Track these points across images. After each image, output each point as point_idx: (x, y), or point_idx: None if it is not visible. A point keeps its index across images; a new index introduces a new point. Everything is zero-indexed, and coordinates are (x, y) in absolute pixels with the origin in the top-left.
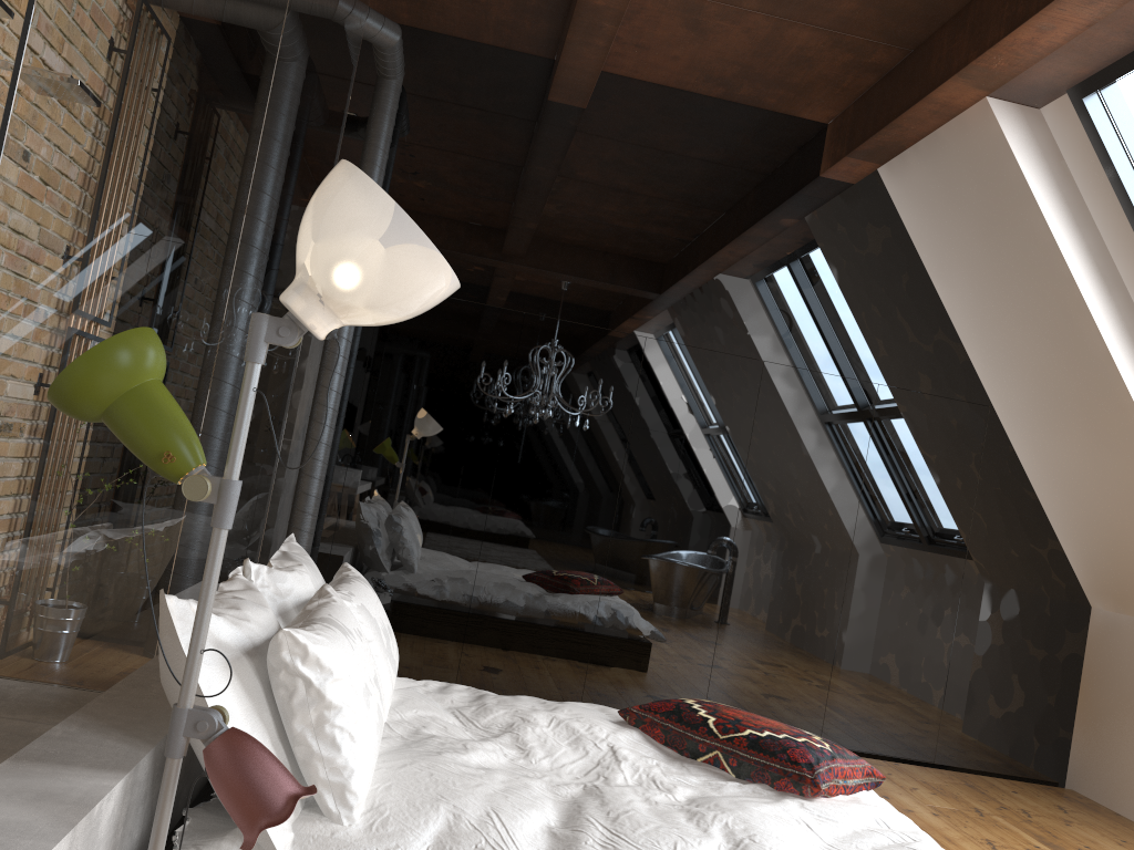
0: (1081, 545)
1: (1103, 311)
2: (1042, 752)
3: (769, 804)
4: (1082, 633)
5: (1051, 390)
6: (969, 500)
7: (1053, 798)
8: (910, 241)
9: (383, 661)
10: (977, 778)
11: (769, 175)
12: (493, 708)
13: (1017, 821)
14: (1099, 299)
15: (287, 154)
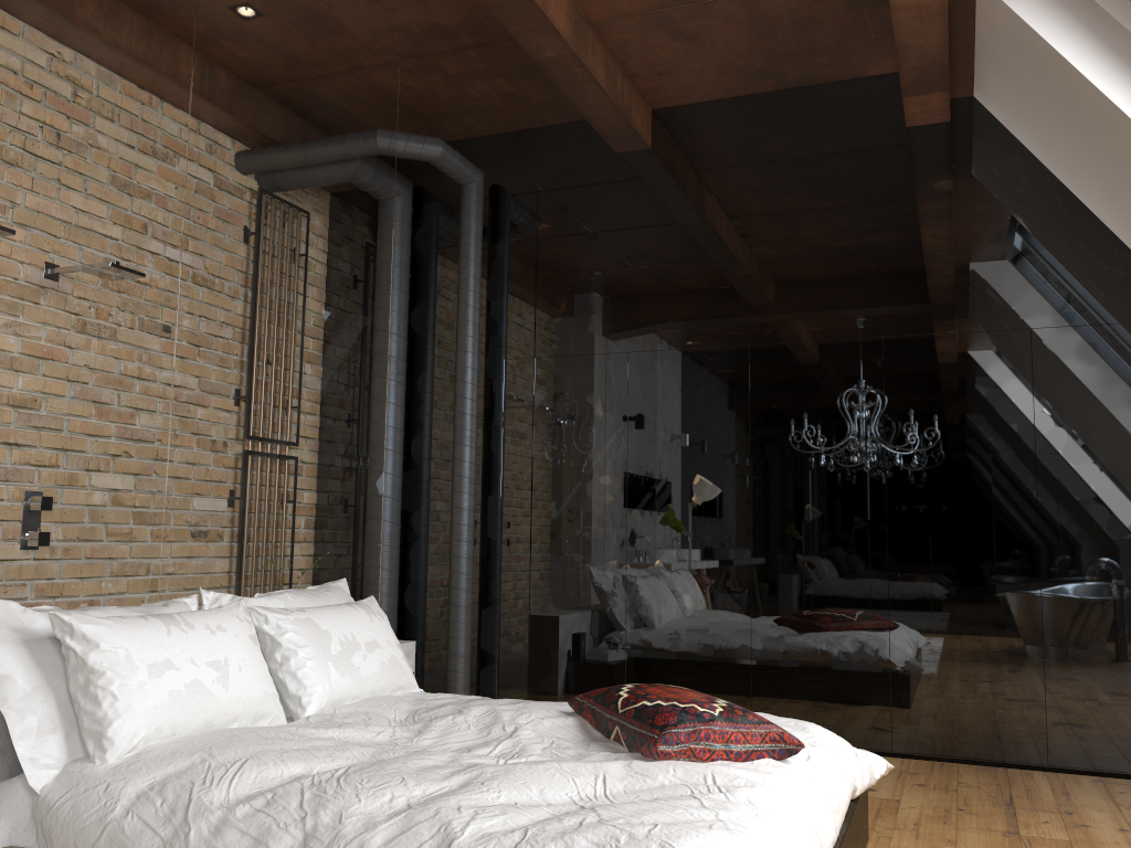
0: None
1: None
2: None
3: (582, 762)
4: None
5: None
6: None
7: None
8: (1035, 159)
9: (318, 664)
10: None
11: (848, 145)
12: (445, 705)
13: None
14: None
15: (252, 269)
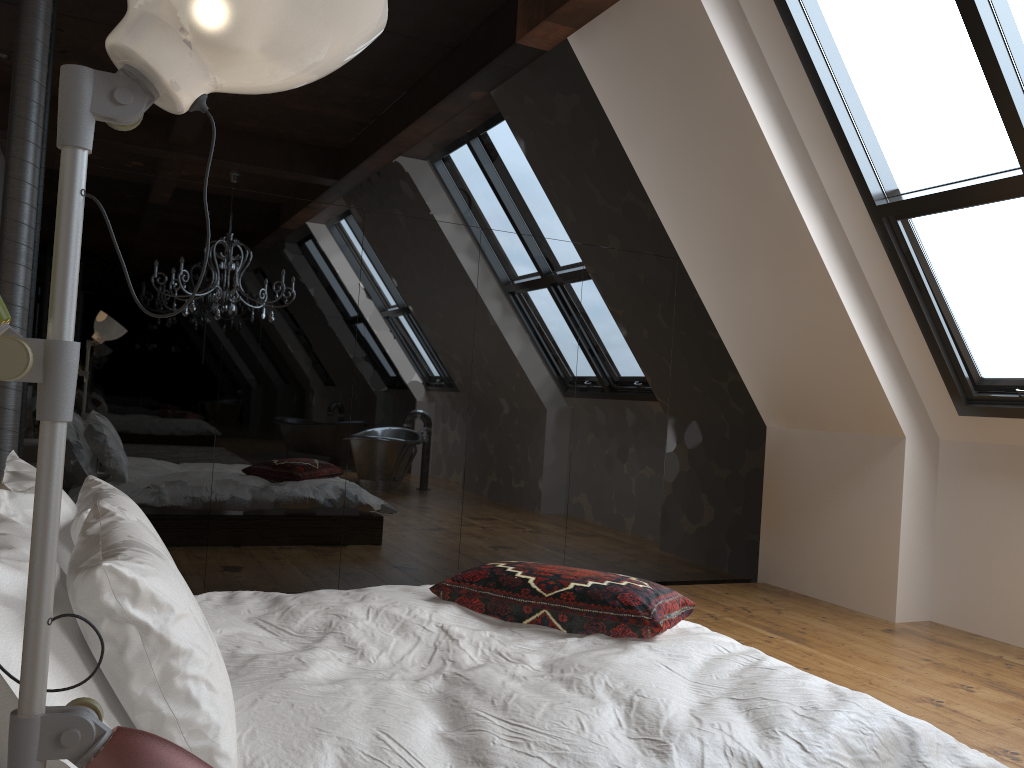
0: (759, 374)
1: (786, 160)
2: (739, 555)
3: (624, 653)
4: (761, 450)
5: (736, 237)
6: (667, 345)
7: (756, 592)
8: (601, 107)
9: None
10: (694, 587)
11: (469, 41)
12: (301, 610)
13: (744, 618)
14: (782, 149)
15: None
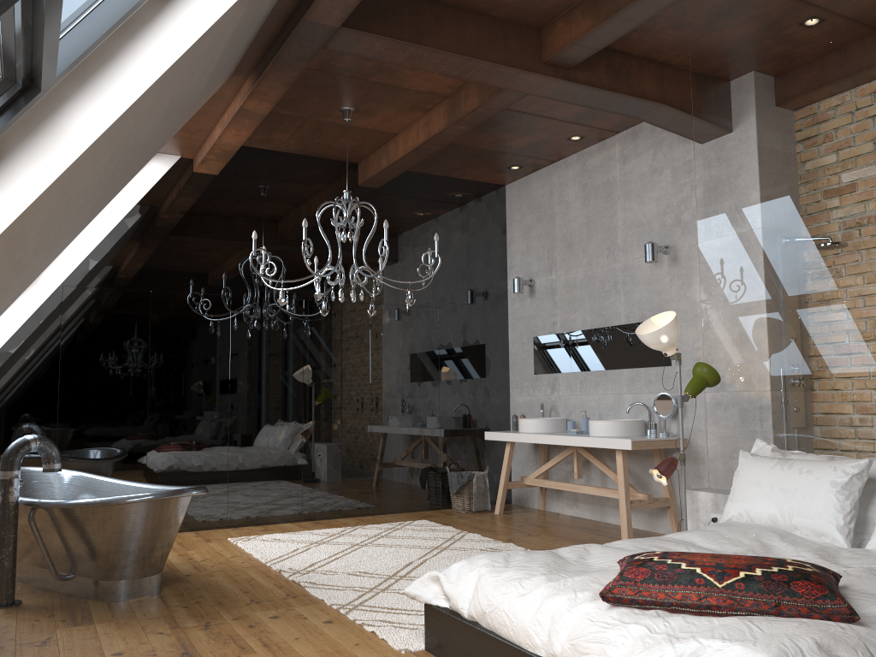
0: None
1: None
2: None
3: None
4: None
5: None
6: None
7: None
8: None
9: None
10: None
11: None
12: None
13: None
14: None
15: None
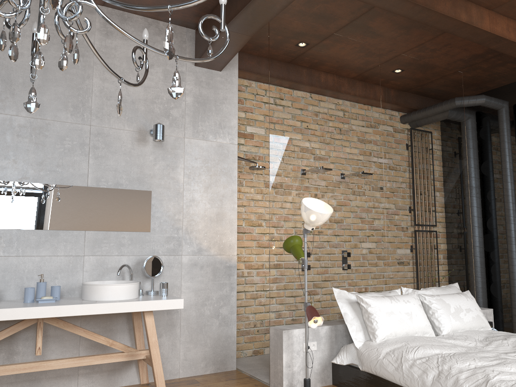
0: None
1: None
2: None
3: None
4: None
5: None
6: None
7: None
8: None
9: (445, 315)
10: None
11: None
12: (499, 336)
13: None
14: None
15: (408, 169)
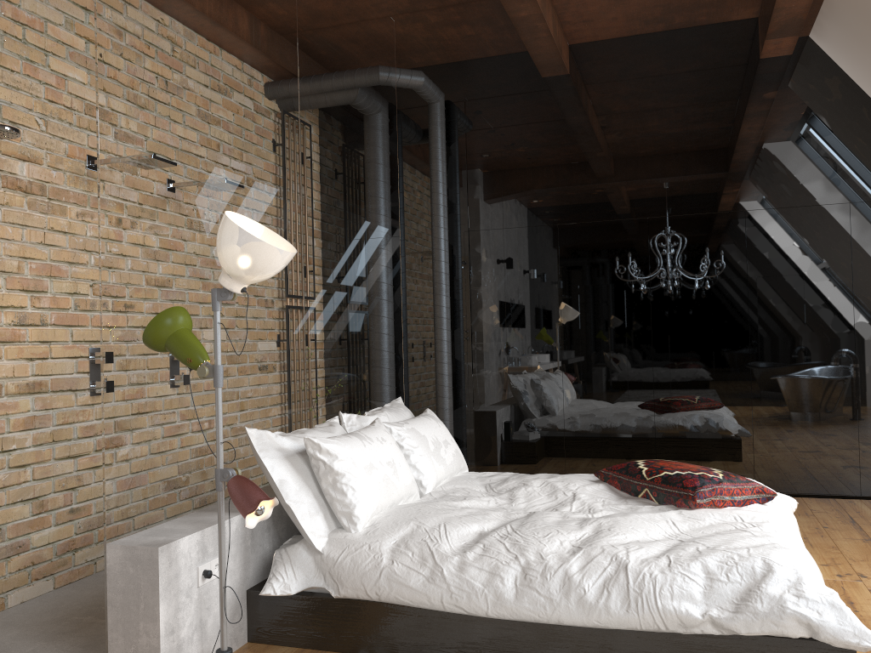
0: None
1: None
2: None
3: (651, 513)
4: None
5: None
6: None
7: None
8: (853, 82)
9: (427, 458)
10: None
11: (717, 72)
12: (509, 480)
13: None
14: None
15: (334, 183)
